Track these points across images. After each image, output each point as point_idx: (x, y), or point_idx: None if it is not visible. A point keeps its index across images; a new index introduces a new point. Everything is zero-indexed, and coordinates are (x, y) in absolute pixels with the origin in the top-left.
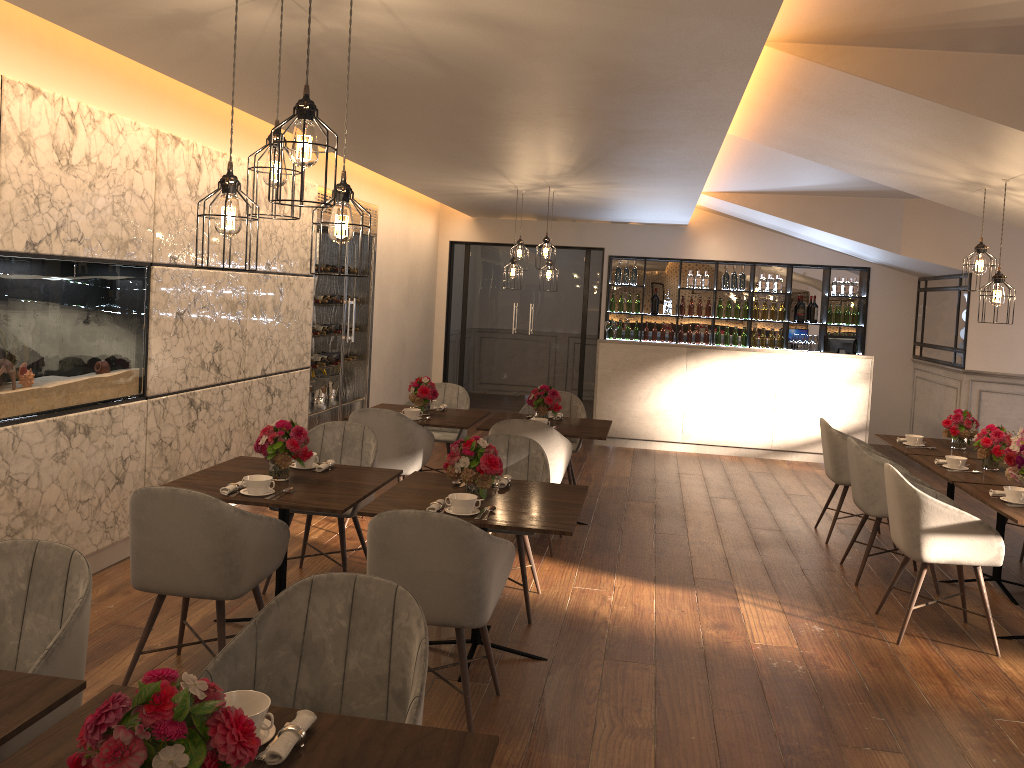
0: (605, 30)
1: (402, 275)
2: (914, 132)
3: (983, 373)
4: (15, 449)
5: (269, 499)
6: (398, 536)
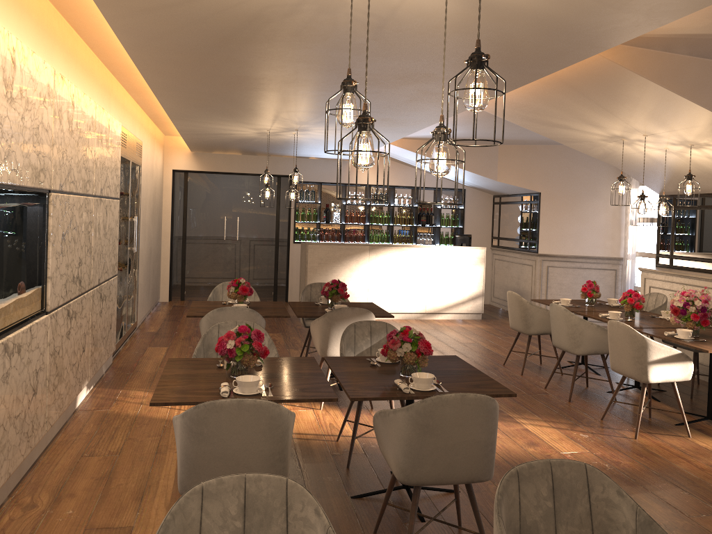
0: (550, 17)
1: (150, 196)
2: (614, 103)
3: (549, 255)
4: None
5: (266, 396)
6: (440, 416)
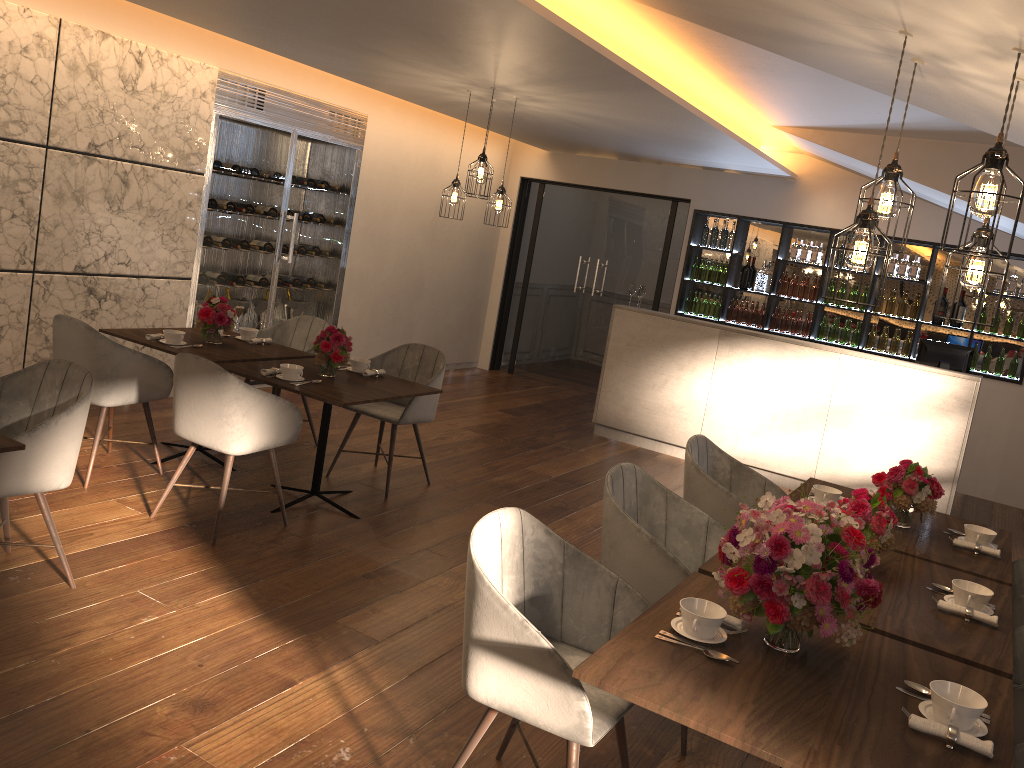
0: None
1: (421, 204)
2: None
3: None
4: None
5: None
6: None
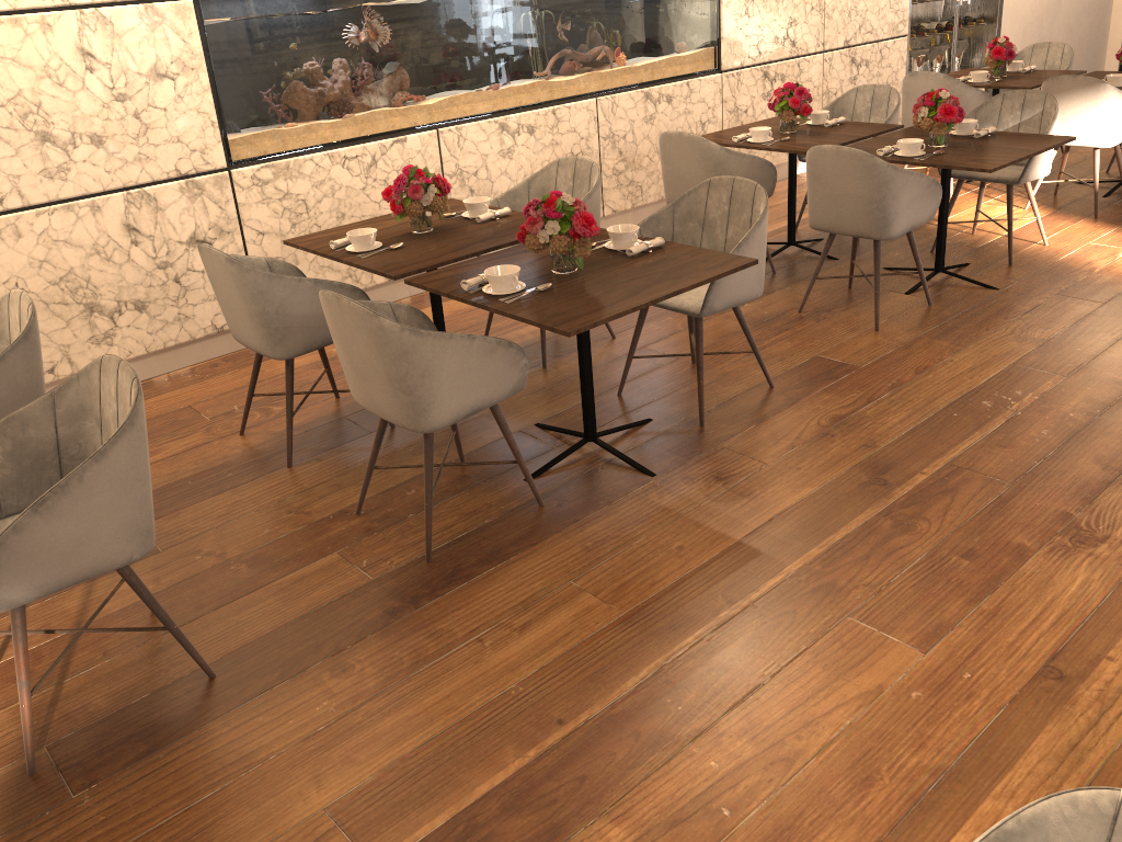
0: None
1: None
2: None
3: None
4: (614, 113)
5: (764, 145)
6: (821, 166)
